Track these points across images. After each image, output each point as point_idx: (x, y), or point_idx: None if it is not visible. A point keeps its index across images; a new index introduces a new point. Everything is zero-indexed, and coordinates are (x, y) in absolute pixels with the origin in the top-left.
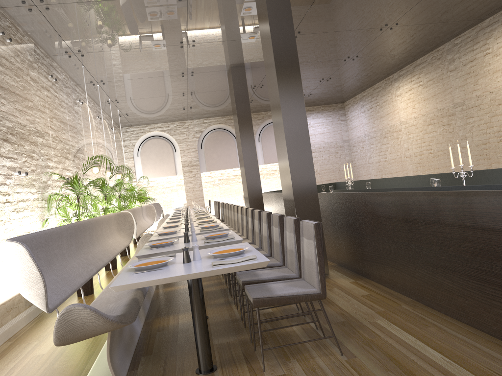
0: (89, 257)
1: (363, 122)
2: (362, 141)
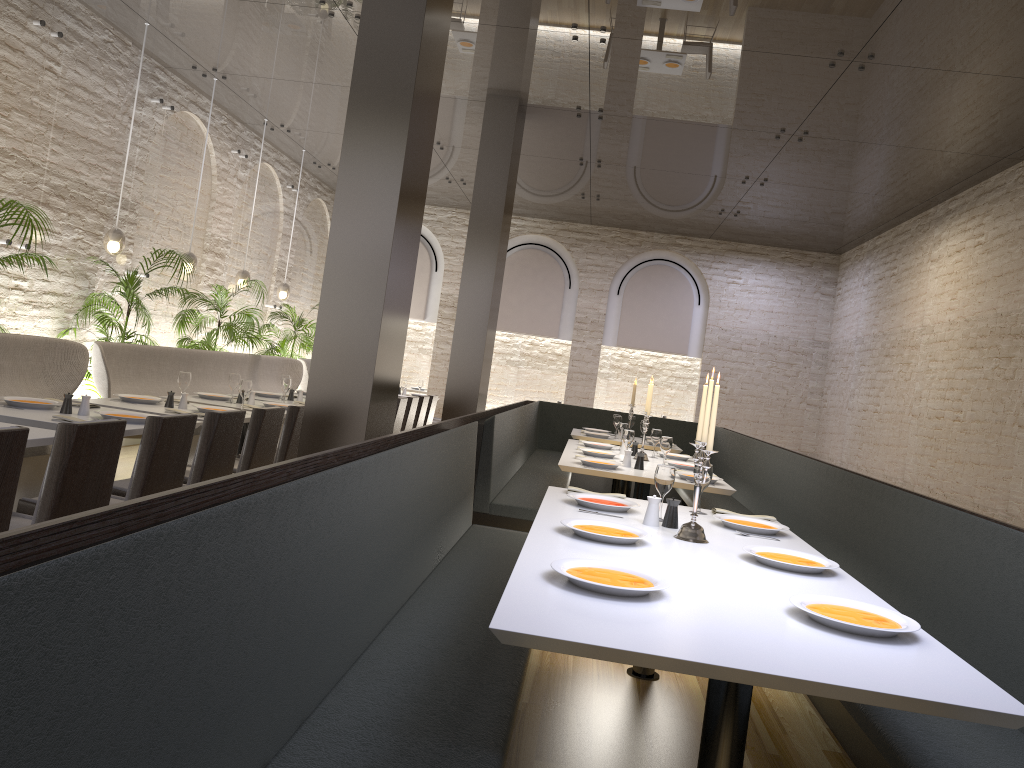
0: None
1: (861, 308)
2: (848, 353)
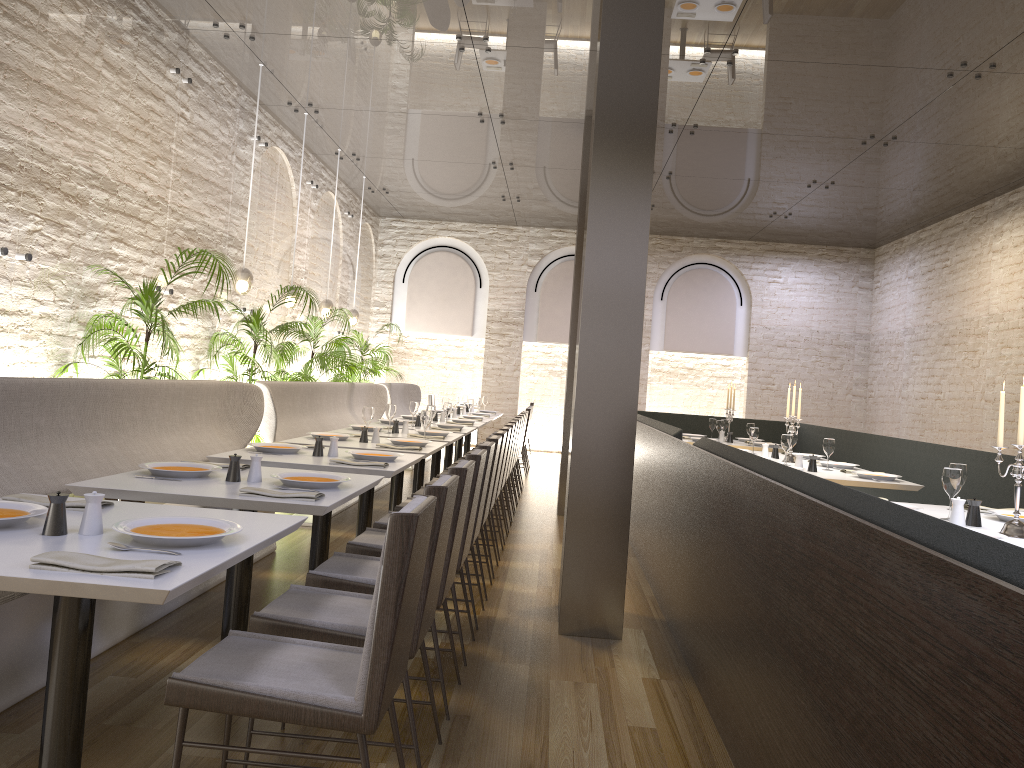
0: (39, 463)
1: (907, 299)
2: (895, 344)
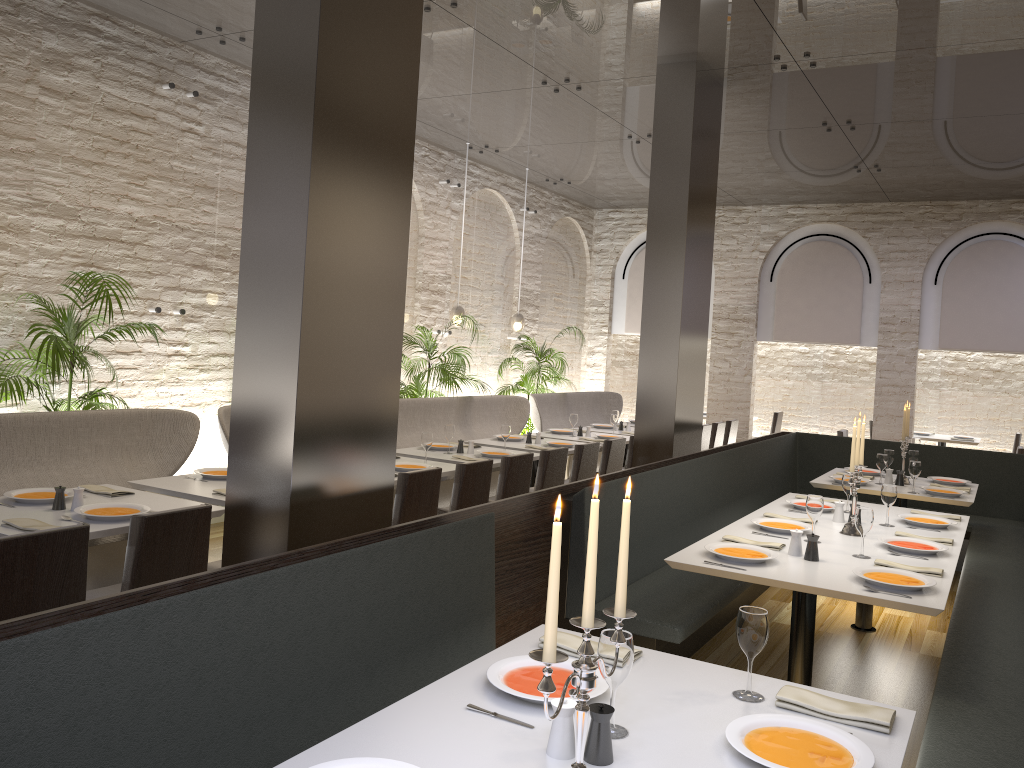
0: None
1: None
2: None
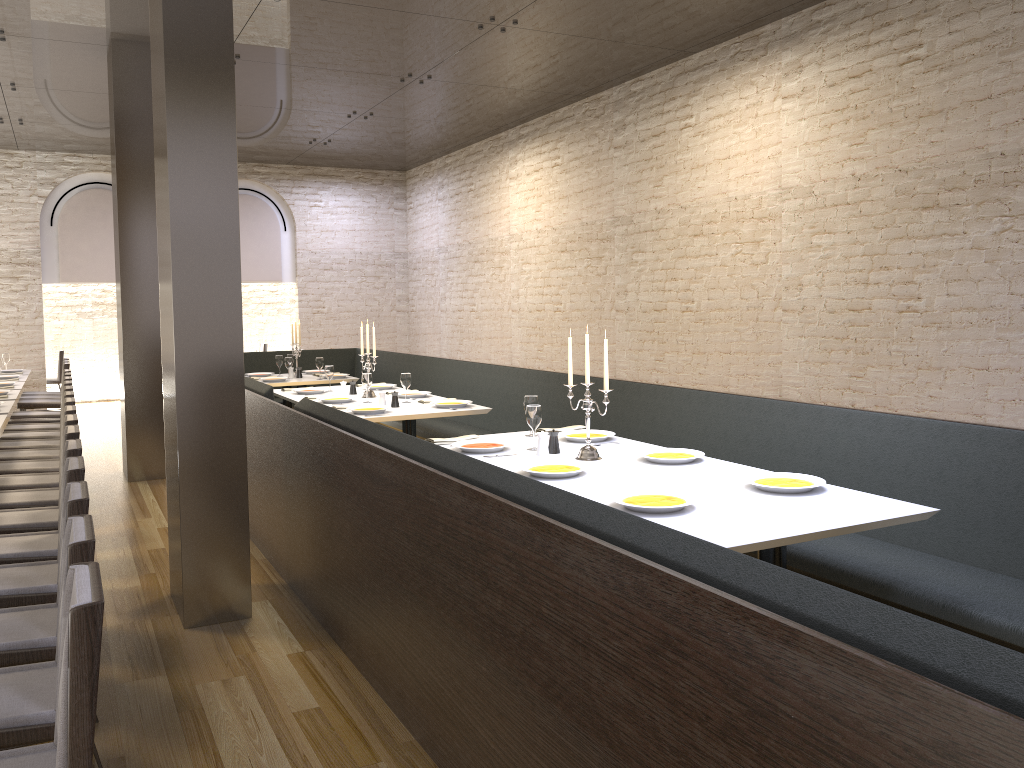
0: None
1: (439, 220)
2: (432, 261)
